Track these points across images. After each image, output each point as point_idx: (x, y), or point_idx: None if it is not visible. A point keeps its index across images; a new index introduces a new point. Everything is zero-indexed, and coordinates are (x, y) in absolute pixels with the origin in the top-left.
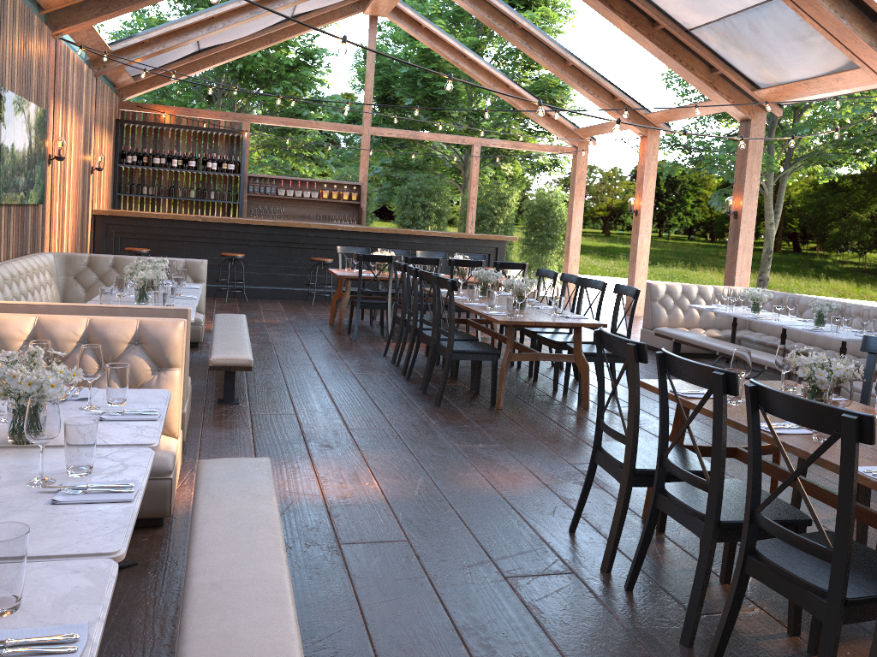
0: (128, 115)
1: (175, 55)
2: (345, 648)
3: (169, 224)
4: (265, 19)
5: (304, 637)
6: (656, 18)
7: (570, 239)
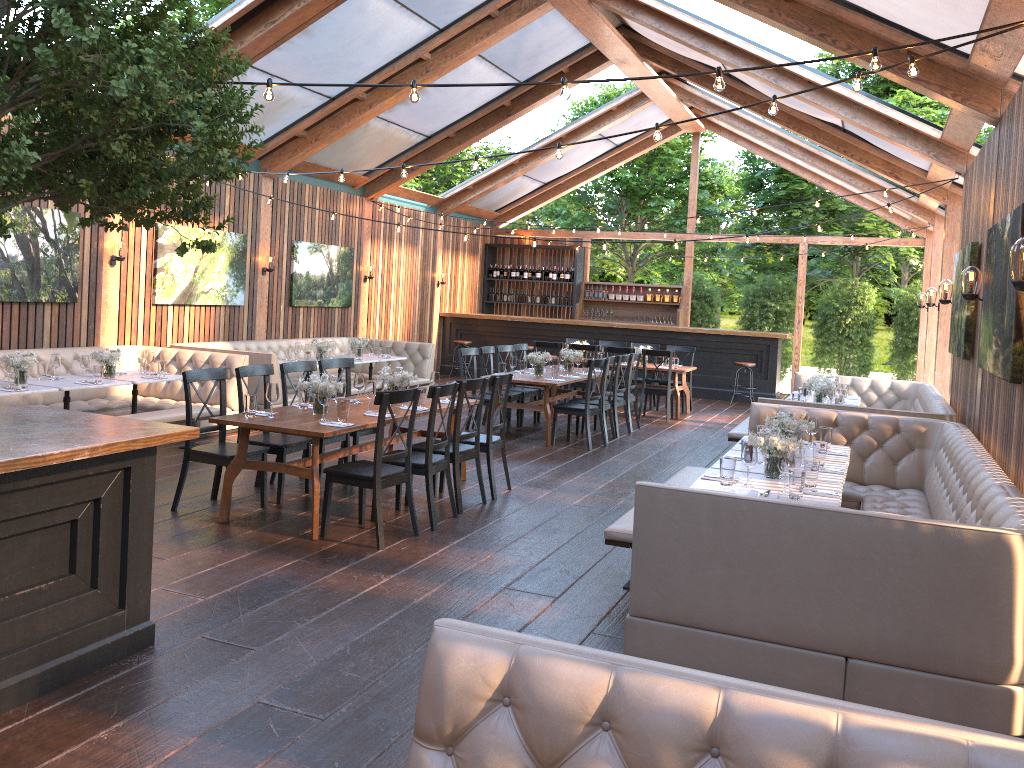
0: (499, 240)
1: (516, 191)
2: (173, 462)
3: (490, 323)
4: (575, 155)
5: (168, 459)
6: (807, 121)
7: (918, 340)
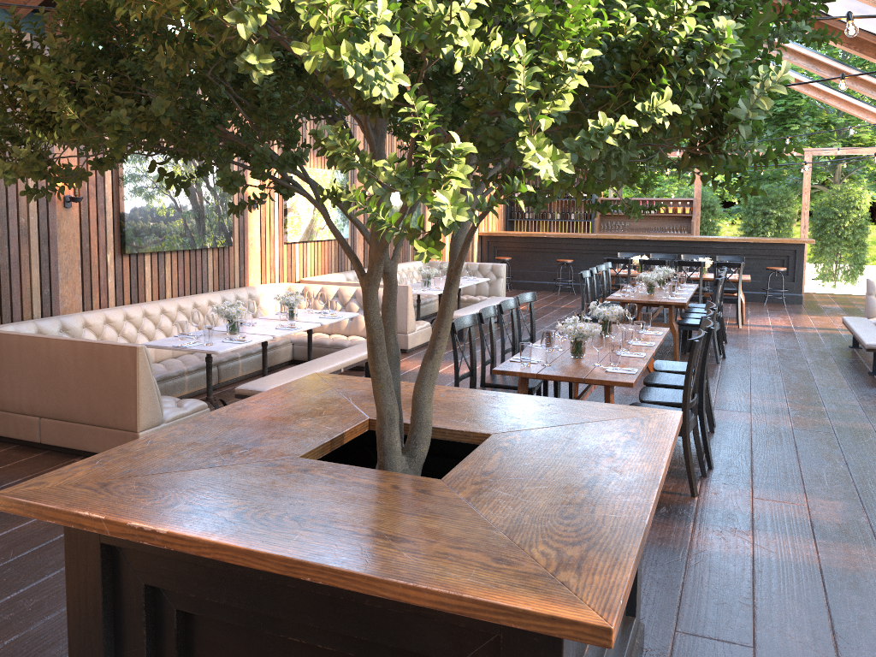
0: None
1: None
2: None
3: (526, 240)
4: None
5: None
6: (873, 42)
7: None
